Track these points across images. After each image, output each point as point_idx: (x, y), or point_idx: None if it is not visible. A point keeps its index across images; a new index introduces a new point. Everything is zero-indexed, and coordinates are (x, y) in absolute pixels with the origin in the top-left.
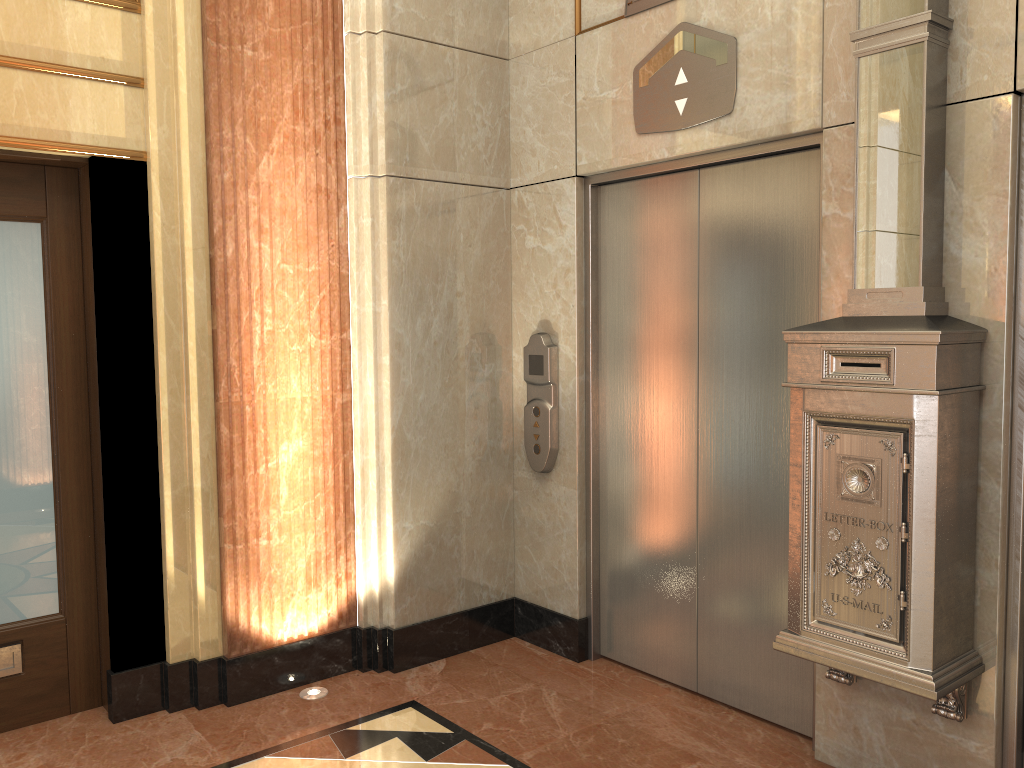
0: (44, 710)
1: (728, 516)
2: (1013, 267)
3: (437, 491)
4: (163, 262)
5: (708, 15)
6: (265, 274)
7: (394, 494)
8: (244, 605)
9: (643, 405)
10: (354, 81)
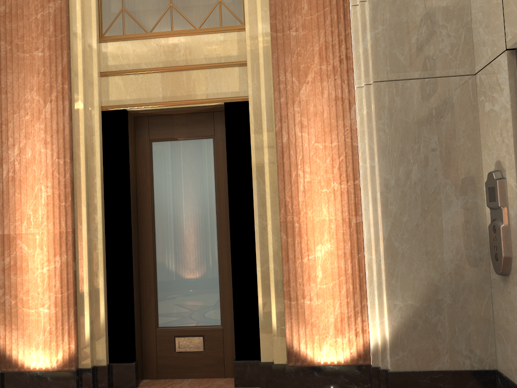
0: (213, 372)
1: None
2: None
3: (421, 282)
4: (255, 149)
5: None
6: (305, 150)
7: (386, 281)
8: (296, 337)
9: None
10: (355, 32)
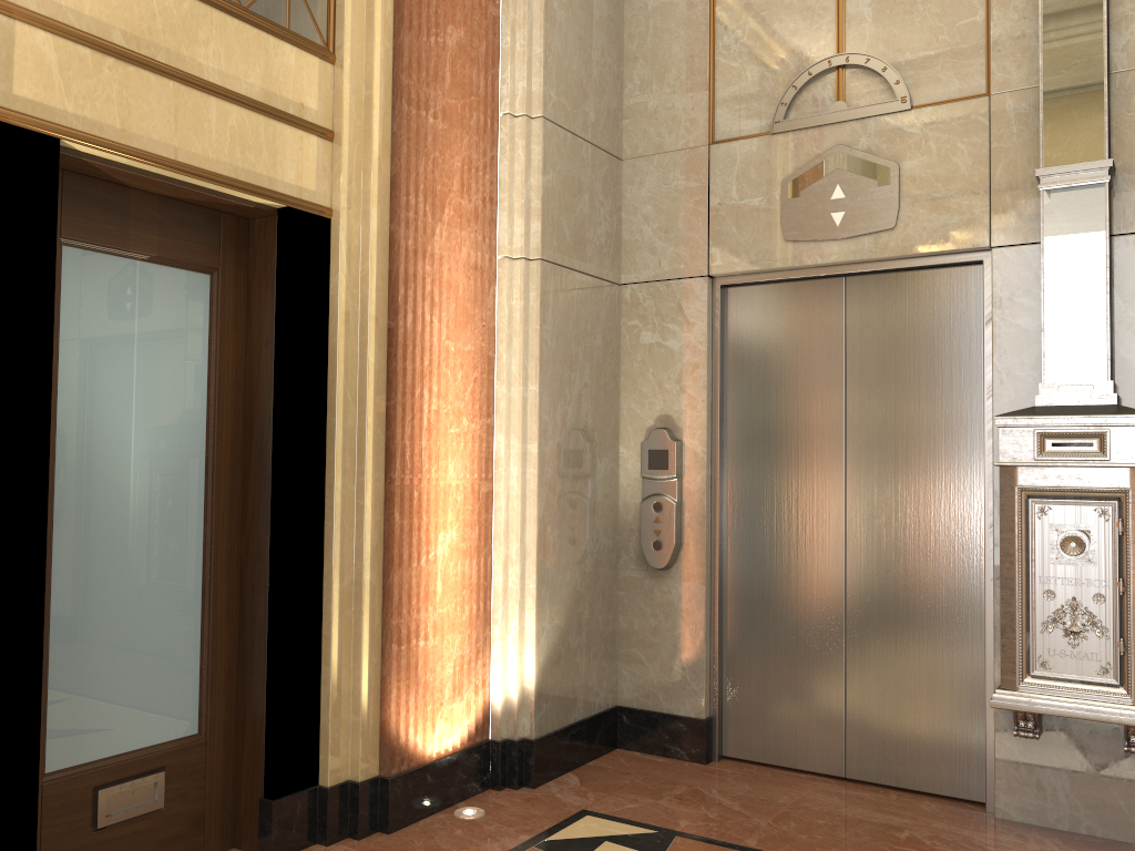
0: None
1: (881, 599)
2: None
3: (567, 589)
4: (345, 328)
5: (867, 141)
6: (433, 349)
7: (537, 591)
8: (403, 715)
9: (779, 497)
10: (510, 162)
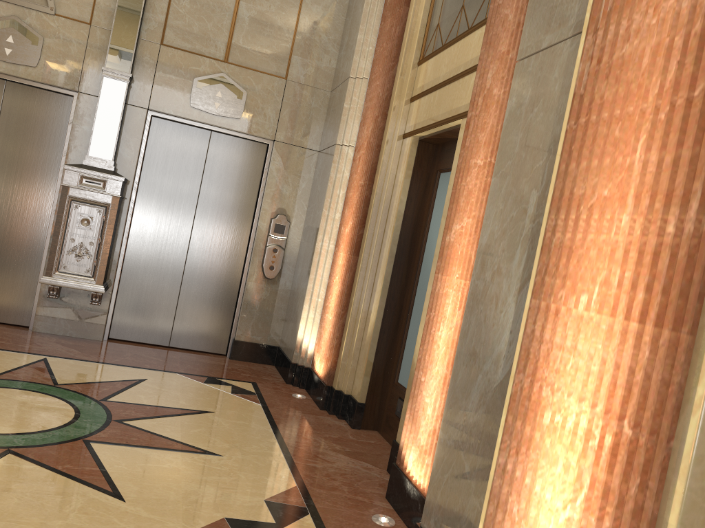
0: None
1: None
2: (137, 162)
3: None
4: None
5: (30, 20)
6: None
7: None
8: None
9: None
10: None
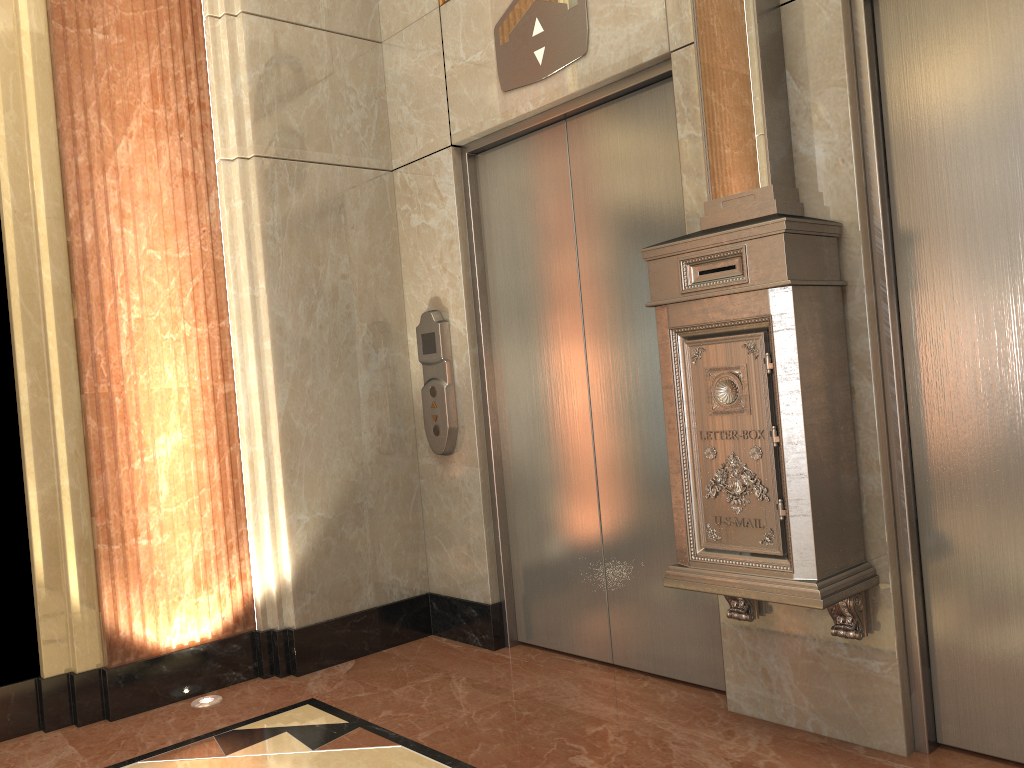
0: None
1: (625, 470)
2: (860, 157)
3: (334, 481)
4: (16, 250)
5: None
6: (130, 260)
7: (285, 485)
8: (124, 610)
9: (536, 369)
10: (216, 64)
